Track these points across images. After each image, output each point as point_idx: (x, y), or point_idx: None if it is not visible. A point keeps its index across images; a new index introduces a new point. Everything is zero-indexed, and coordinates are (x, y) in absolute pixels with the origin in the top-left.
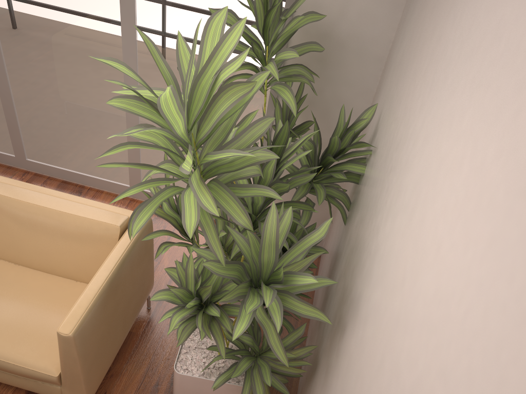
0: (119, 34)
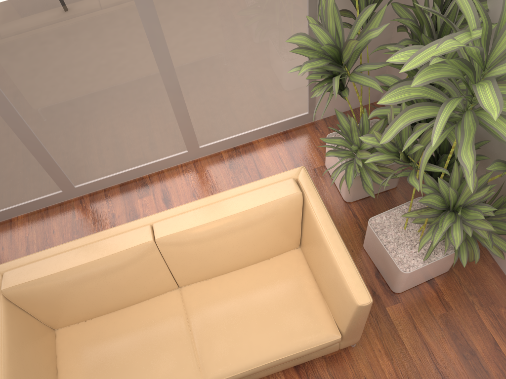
0: (133, 5)
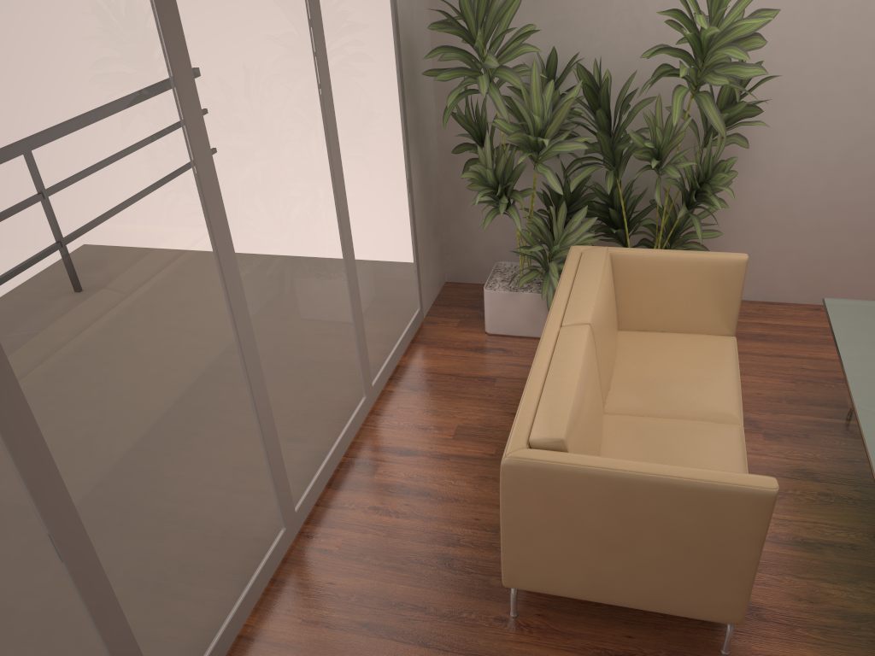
0: (331, 173)
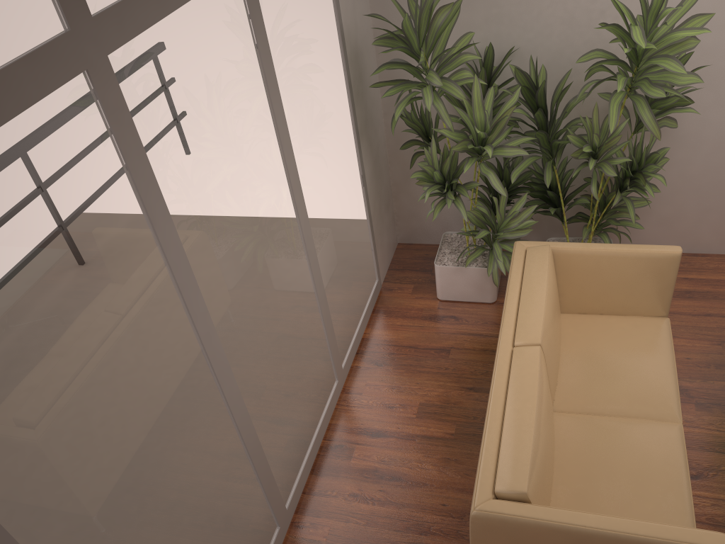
0: (295, 209)
